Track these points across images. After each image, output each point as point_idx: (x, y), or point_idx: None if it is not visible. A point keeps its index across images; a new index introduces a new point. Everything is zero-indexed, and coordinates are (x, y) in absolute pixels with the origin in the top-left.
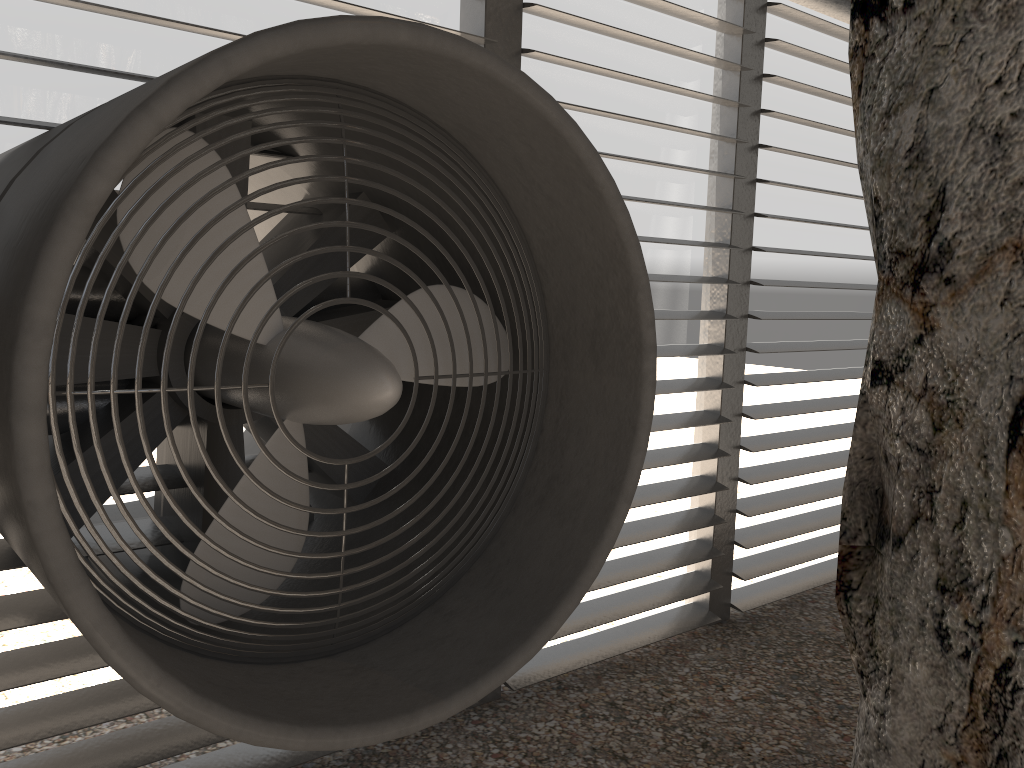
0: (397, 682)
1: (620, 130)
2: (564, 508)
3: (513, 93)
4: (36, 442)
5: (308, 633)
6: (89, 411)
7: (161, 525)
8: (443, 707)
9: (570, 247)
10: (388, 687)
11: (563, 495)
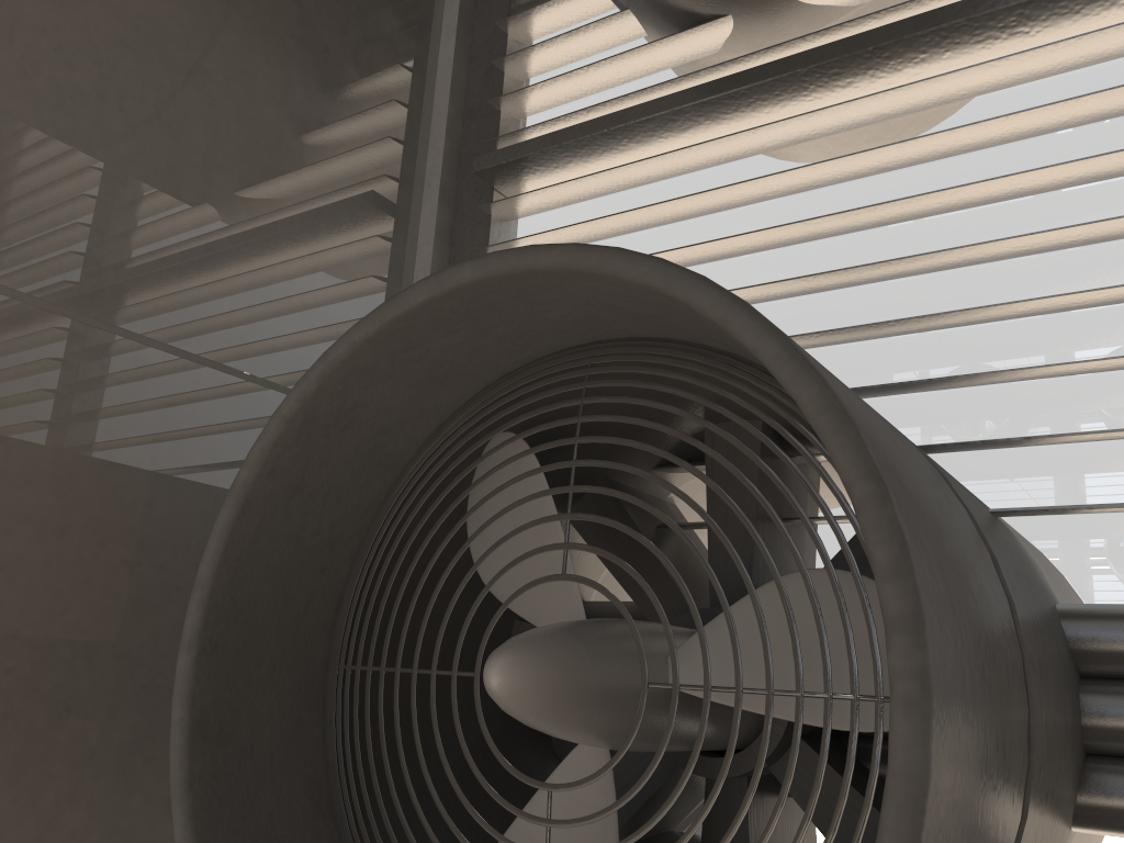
0: None
1: None
2: None
3: (608, 276)
4: (180, 671)
5: None
6: (354, 684)
7: (384, 813)
8: None
9: None
10: None
11: None
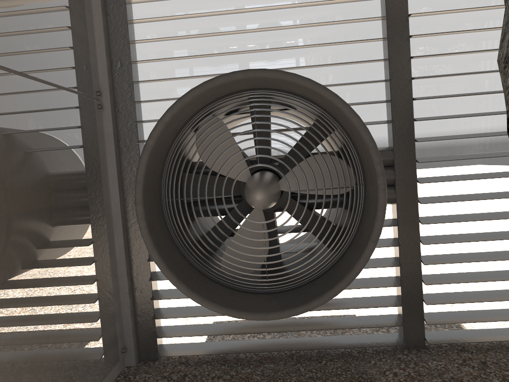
0: (276, 304)
1: (490, 56)
2: (358, 245)
3: (292, 82)
4: (139, 211)
5: (256, 283)
6: (179, 204)
7: (201, 240)
8: (280, 313)
9: (353, 133)
10: (271, 305)
11: (360, 240)
